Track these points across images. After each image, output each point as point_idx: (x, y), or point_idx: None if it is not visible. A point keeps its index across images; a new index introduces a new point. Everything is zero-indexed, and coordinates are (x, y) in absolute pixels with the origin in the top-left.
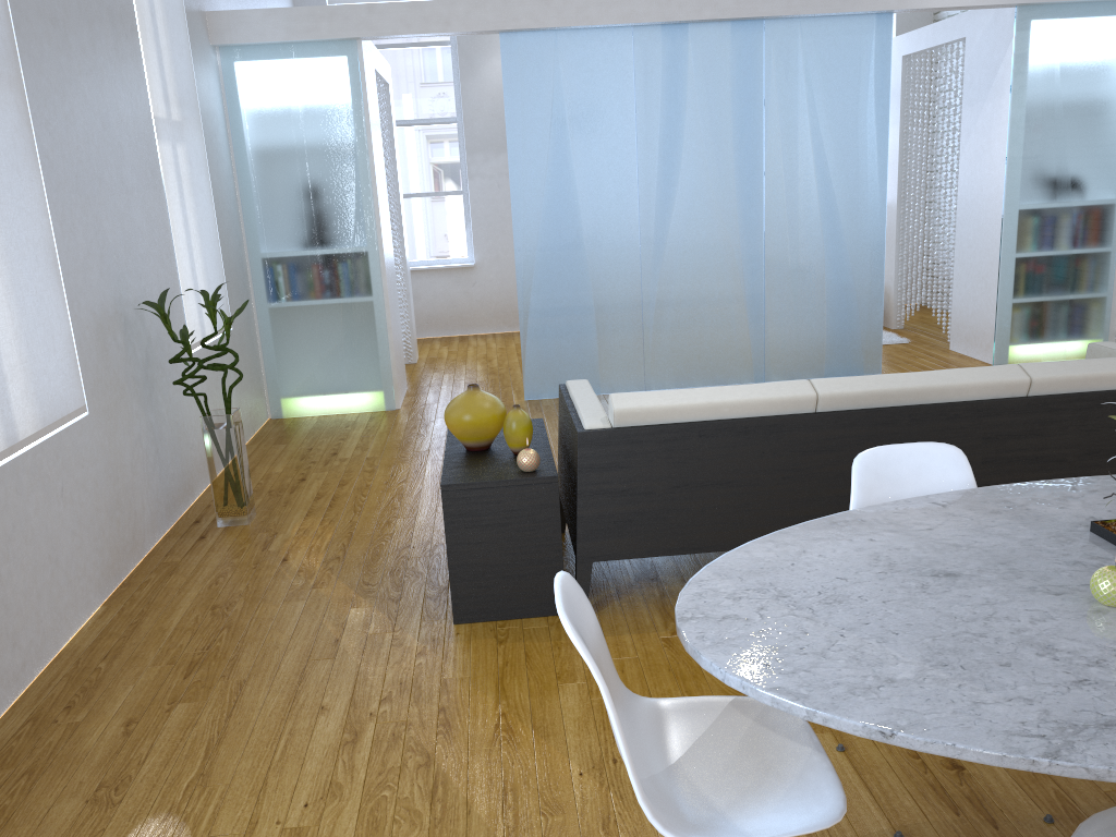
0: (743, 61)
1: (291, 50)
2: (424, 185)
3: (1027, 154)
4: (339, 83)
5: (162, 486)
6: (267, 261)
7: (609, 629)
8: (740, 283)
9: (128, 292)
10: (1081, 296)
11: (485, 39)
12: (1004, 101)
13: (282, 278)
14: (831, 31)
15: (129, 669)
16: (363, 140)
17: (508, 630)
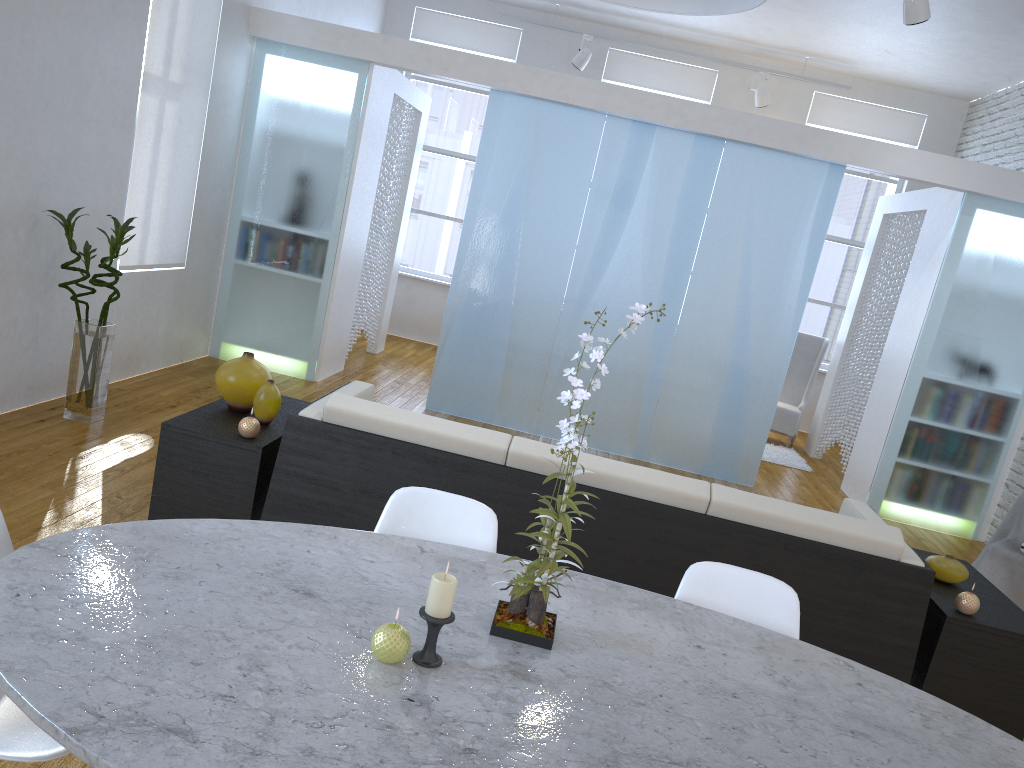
0: (698, 171)
1: (314, 56)
2: (447, 209)
3: (943, 328)
4: (345, 94)
5: (31, 369)
6: (244, 223)
7: None
8: (643, 365)
9: (49, 200)
10: (965, 476)
11: None
12: (935, 275)
13: (252, 241)
14: (784, 166)
15: None
16: (351, 146)
17: None
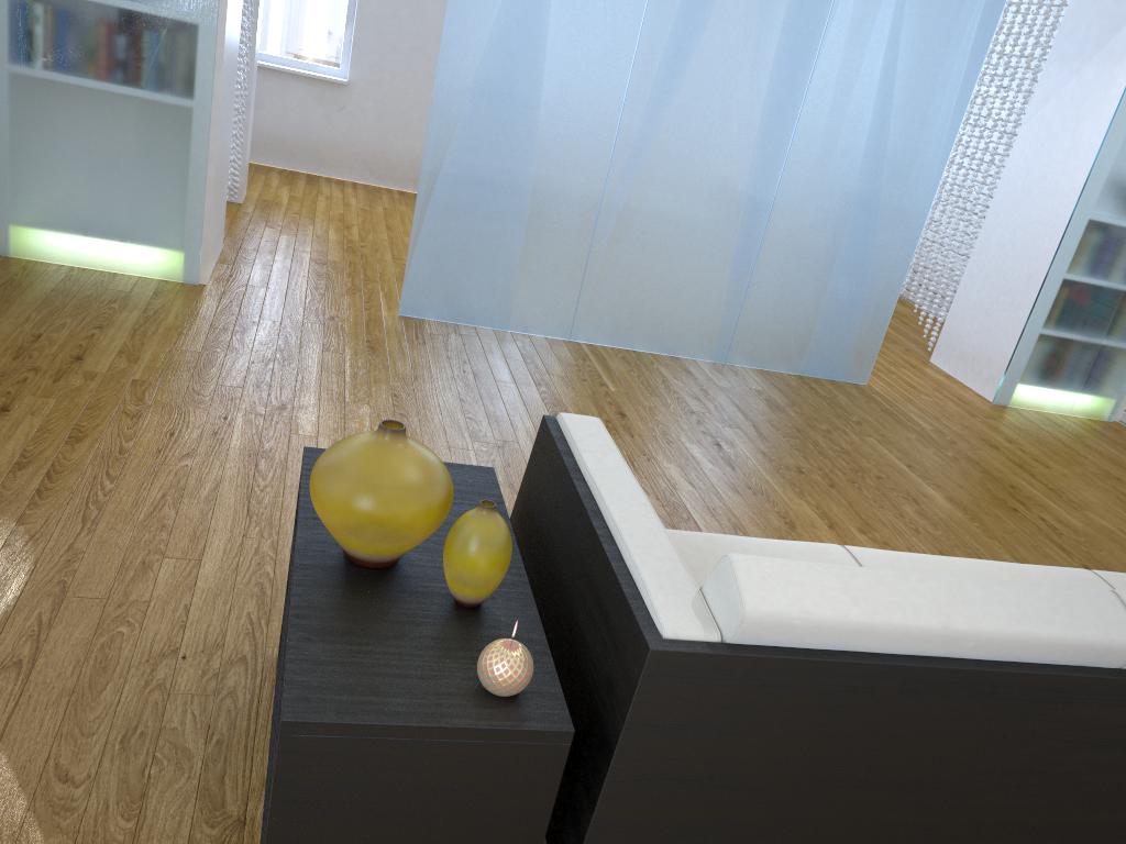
0: None
1: None
2: None
3: (1125, 150)
4: None
5: None
6: None
7: None
8: (734, 225)
9: None
10: (1114, 345)
11: None
12: (1120, 71)
13: (42, 28)
14: None
15: None
16: None
17: None
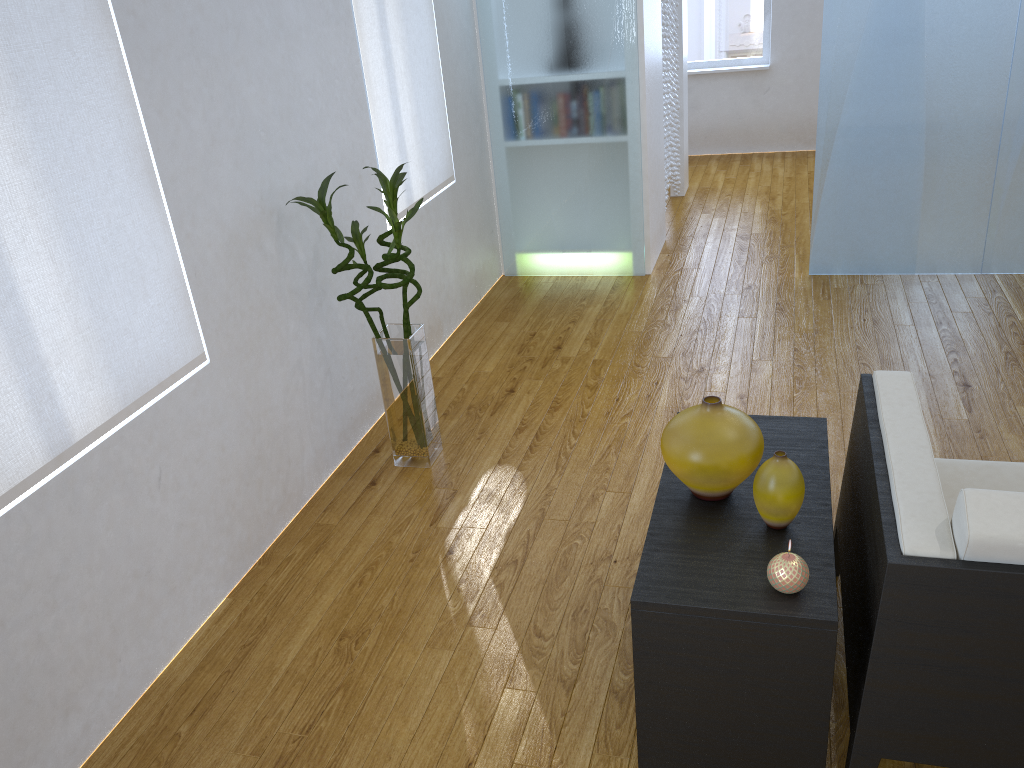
0: None
1: None
2: None
3: None
4: None
5: (335, 411)
6: (505, 89)
7: None
8: None
9: (285, 178)
10: None
11: None
12: None
13: (522, 111)
14: None
15: (207, 750)
16: None
17: None
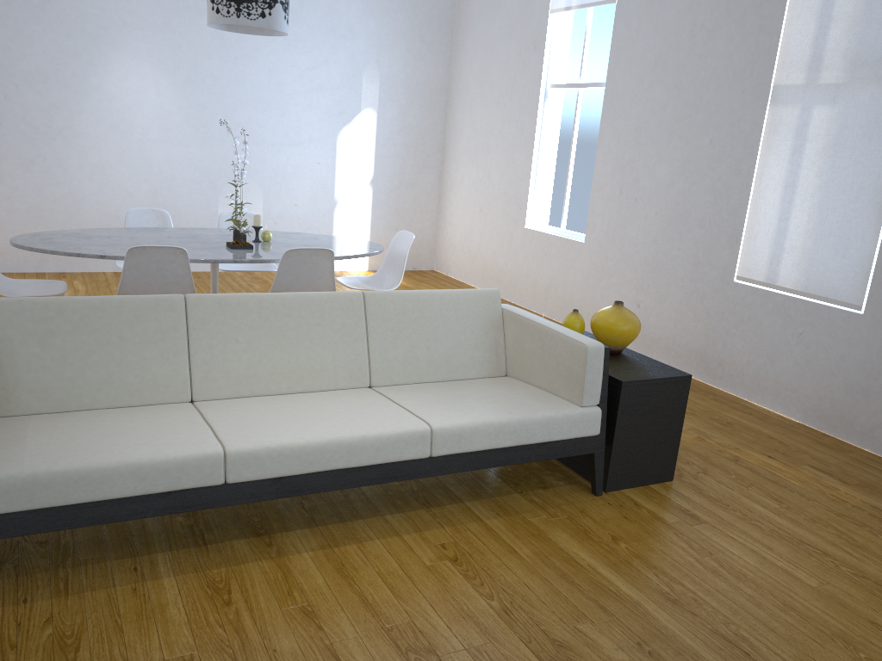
0: None
1: None
2: None
3: None
4: None
5: None
6: None
7: None
8: None
9: None
10: None
11: None
12: None
13: None
14: None
15: (691, 395)
16: None
17: None
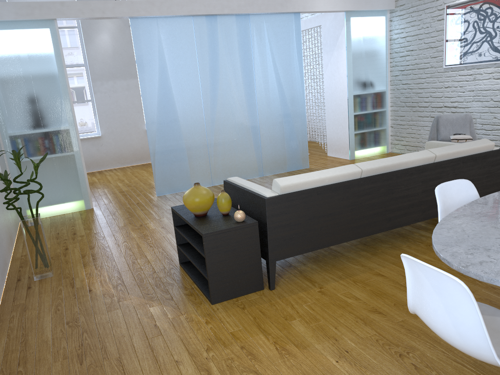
0: (242, 33)
1: (17, 25)
2: None
3: (354, 72)
4: (46, 42)
5: None
6: (12, 137)
7: (290, 292)
8: (249, 133)
9: None
10: (378, 129)
11: (96, 25)
12: (343, 51)
13: (22, 145)
14: (276, 20)
15: (40, 367)
16: (62, 71)
17: (242, 302)
